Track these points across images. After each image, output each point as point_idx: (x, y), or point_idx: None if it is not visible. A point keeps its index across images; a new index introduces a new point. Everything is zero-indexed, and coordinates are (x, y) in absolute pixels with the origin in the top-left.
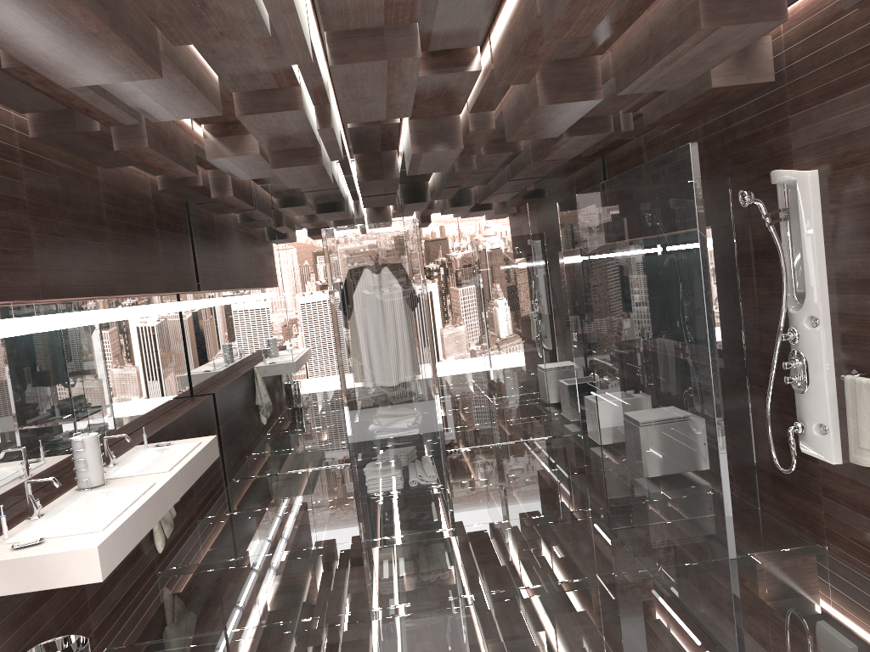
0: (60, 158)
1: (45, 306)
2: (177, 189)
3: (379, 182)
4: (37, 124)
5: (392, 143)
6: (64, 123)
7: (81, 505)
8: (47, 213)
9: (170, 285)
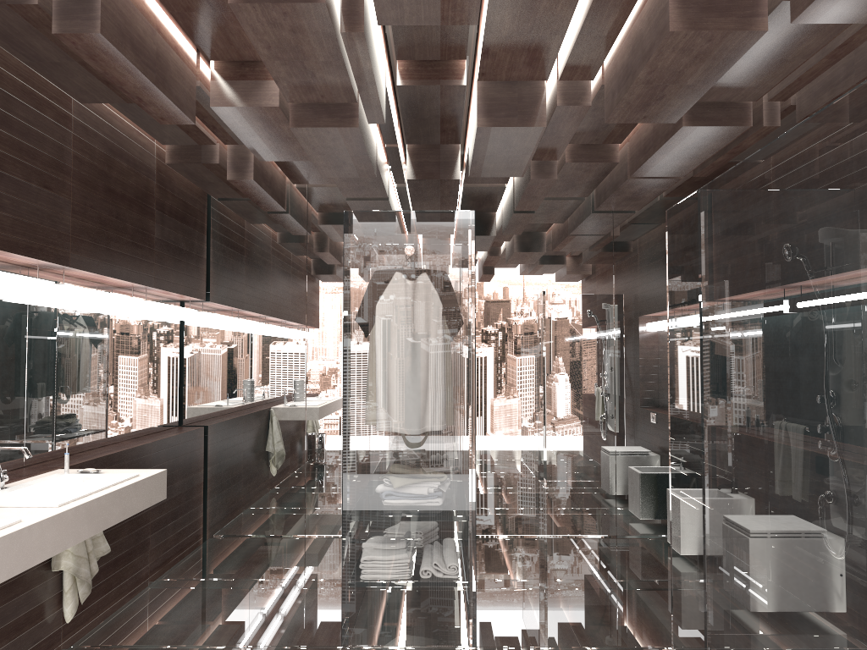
0: (5, 63)
1: None
2: (188, 166)
3: (434, 184)
4: None
5: (454, 128)
6: None
7: None
8: None
9: (163, 281)
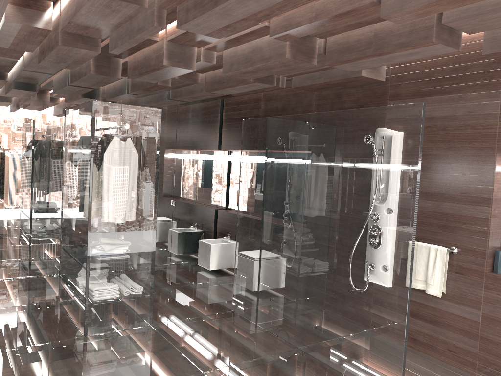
0: None
1: None
2: None
3: (103, 77)
4: None
5: (129, 53)
6: None
7: None
8: None
9: None
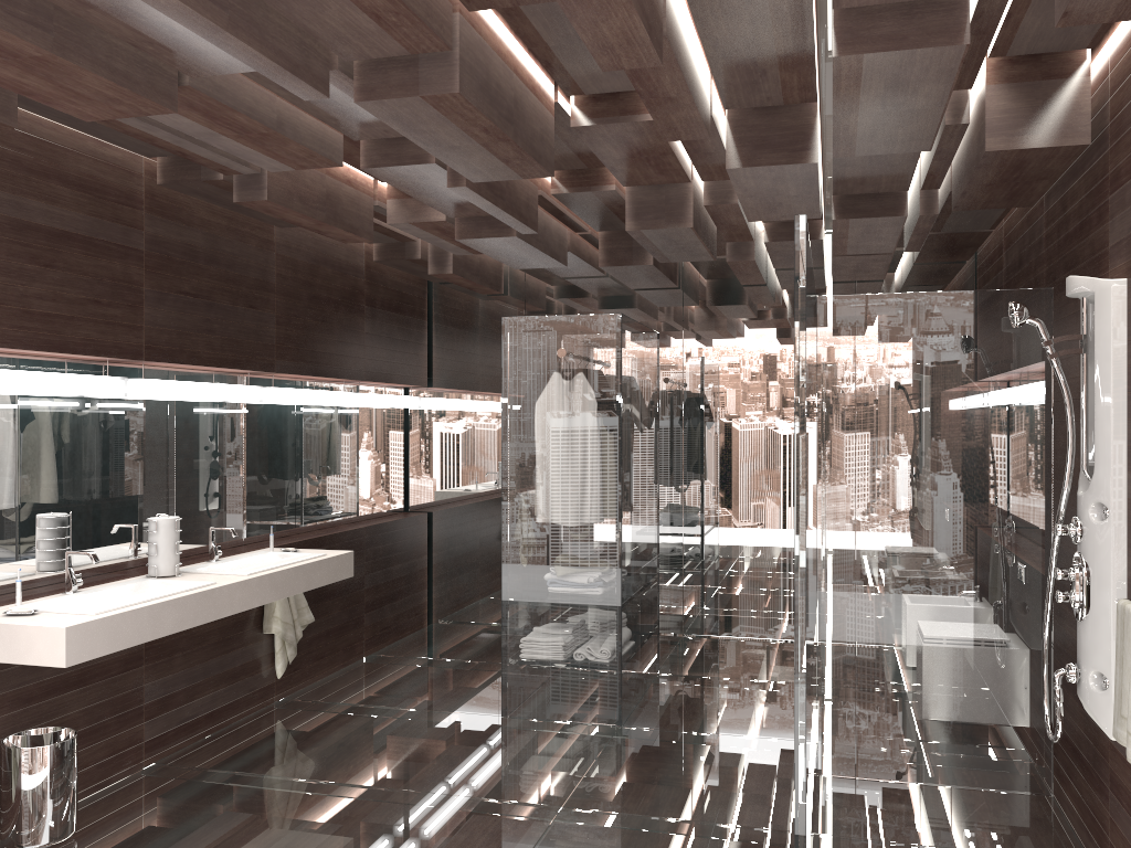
0: (211, 211)
1: (176, 373)
2: (394, 261)
3: (630, 269)
4: (165, 170)
5: None
6: (191, 170)
7: (126, 591)
8: (174, 268)
9: (375, 373)
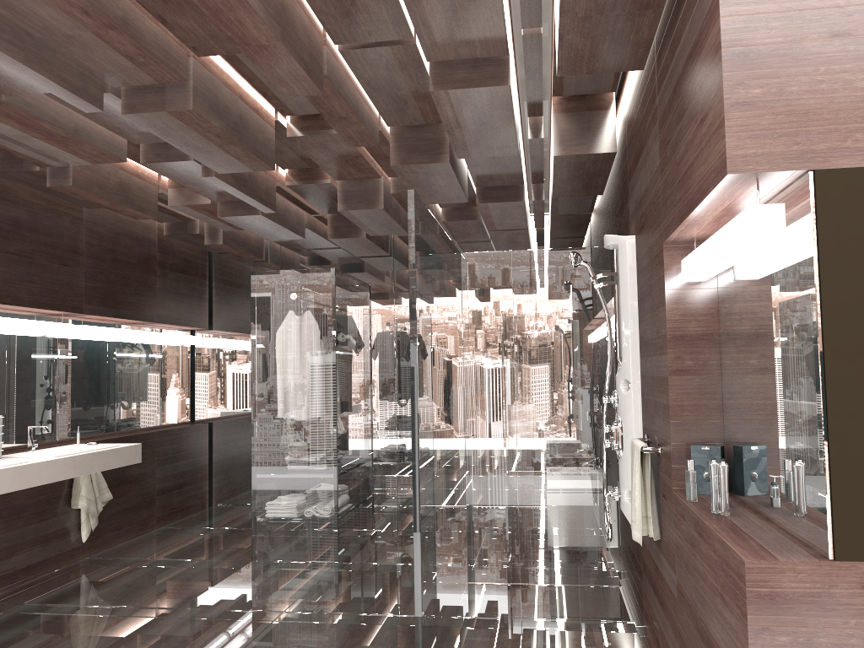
0: (33, 194)
1: (4, 312)
2: (180, 236)
3: (351, 240)
4: None
5: None
6: (15, 163)
7: None
8: (3, 235)
9: (165, 317)
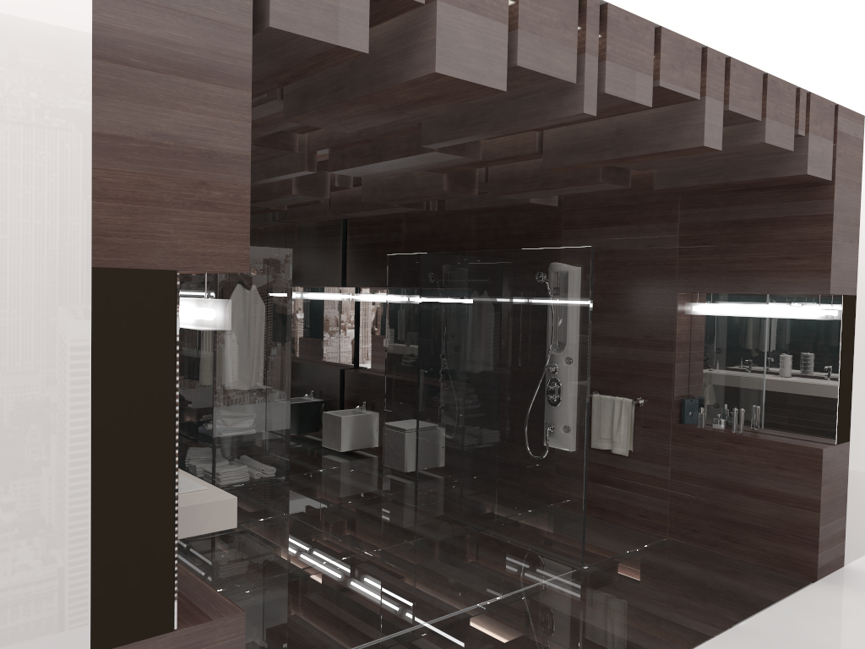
0: None
1: None
2: None
3: None
4: None
5: None
6: None
7: None
8: None
9: None
